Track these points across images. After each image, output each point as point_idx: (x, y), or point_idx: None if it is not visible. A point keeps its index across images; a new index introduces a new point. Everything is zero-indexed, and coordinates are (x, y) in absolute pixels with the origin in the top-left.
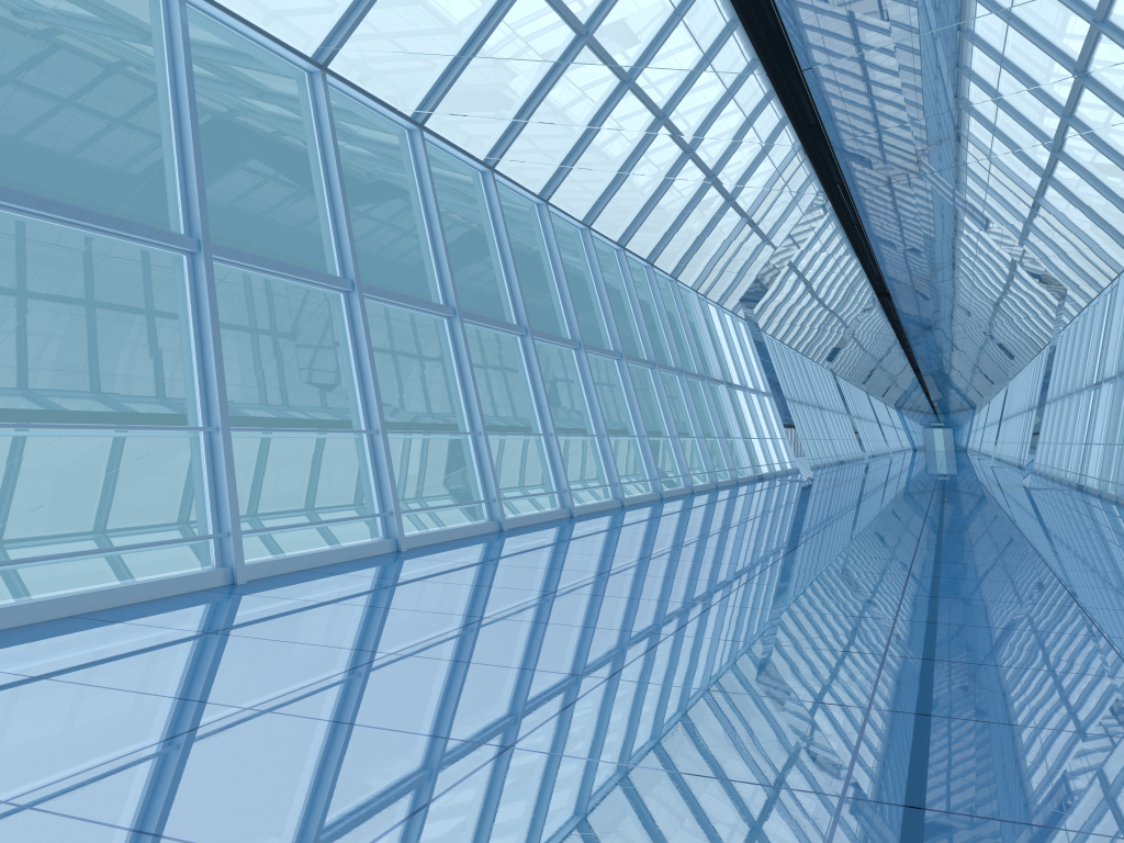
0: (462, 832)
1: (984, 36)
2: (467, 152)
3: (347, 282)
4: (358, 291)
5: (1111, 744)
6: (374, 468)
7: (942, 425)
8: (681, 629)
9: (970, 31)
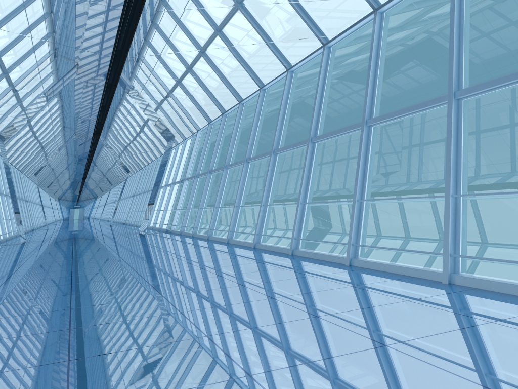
0: None
1: None
2: None
3: None
4: None
5: None
6: None
7: (79, 206)
8: None
9: None
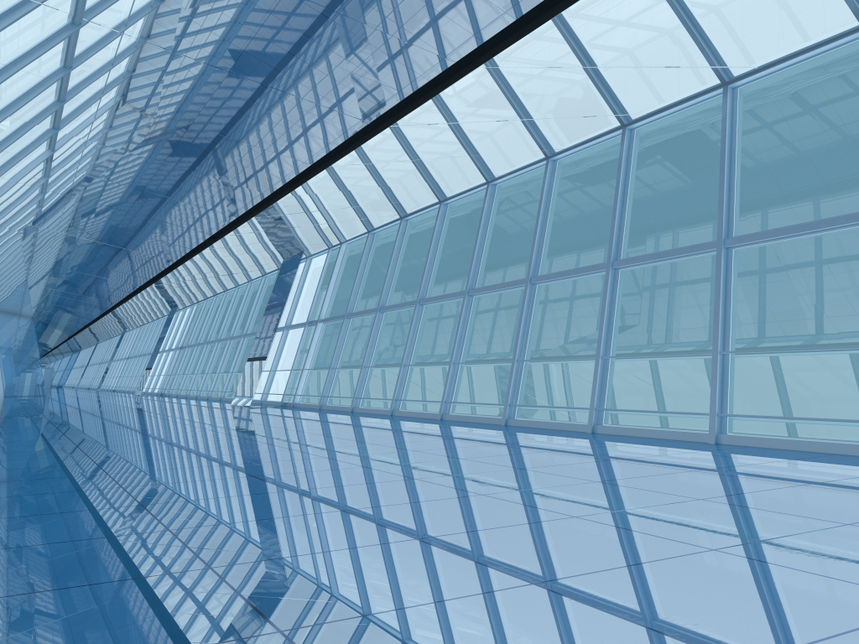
0: None
1: (693, 4)
2: None
3: None
4: None
5: None
6: None
7: (46, 365)
8: None
9: None
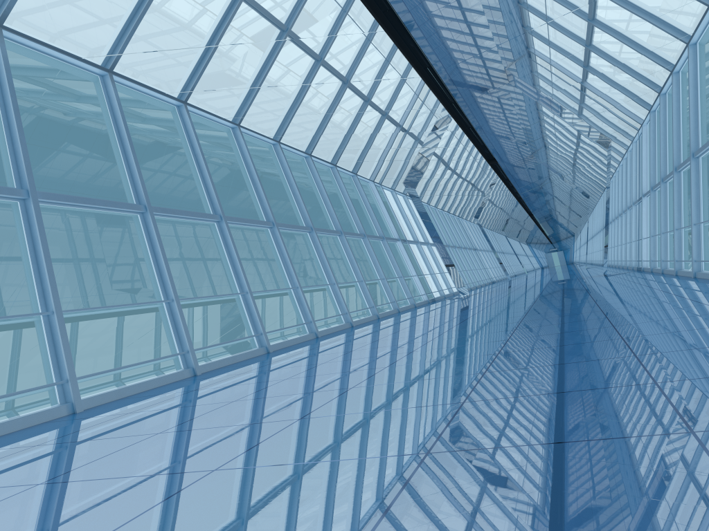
0: None
1: None
2: (157, 90)
3: (21, 191)
4: (32, 197)
5: None
6: (51, 344)
7: (556, 249)
8: (235, 459)
9: None
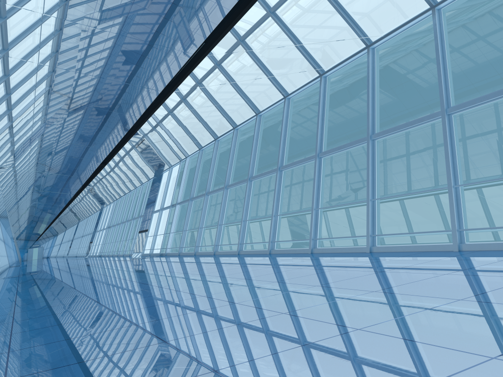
0: None
1: (316, 9)
2: None
3: None
4: None
5: None
6: None
7: (38, 245)
8: (344, 325)
9: (318, 3)
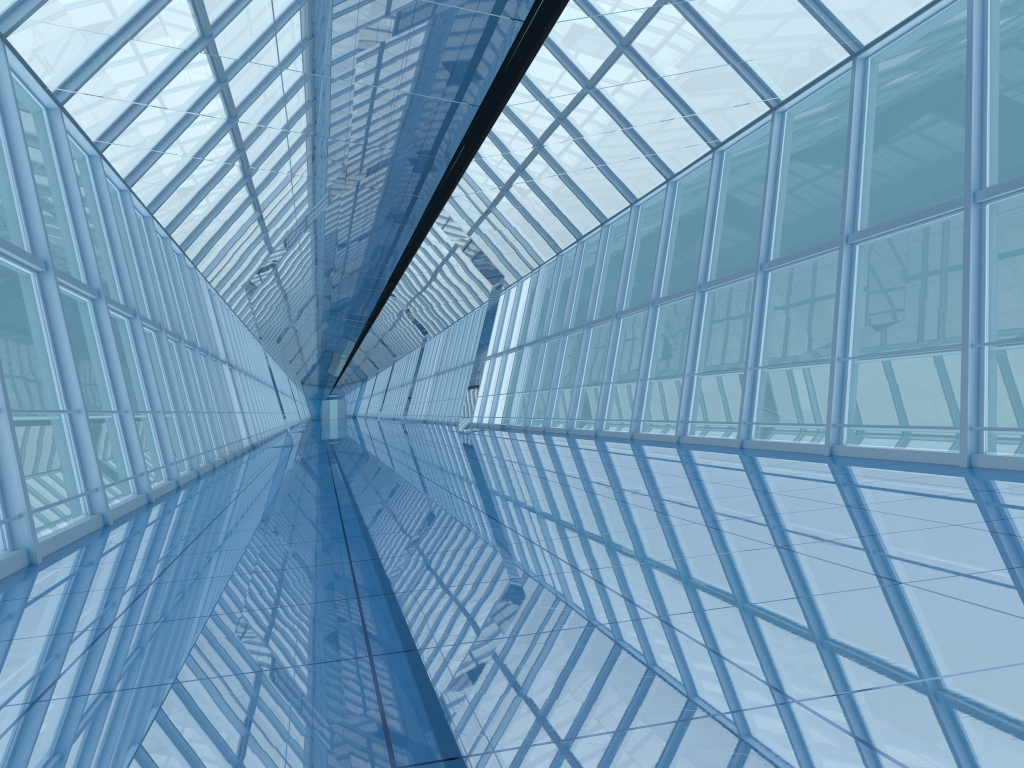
0: (666, 593)
1: (612, 97)
2: (89, 135)
3: (42, 262)
4: (53, 271)
5: (821, 512)
6: (76, 447)
7: (338, 396)
8: (495, 518)
9: (609, 93)
